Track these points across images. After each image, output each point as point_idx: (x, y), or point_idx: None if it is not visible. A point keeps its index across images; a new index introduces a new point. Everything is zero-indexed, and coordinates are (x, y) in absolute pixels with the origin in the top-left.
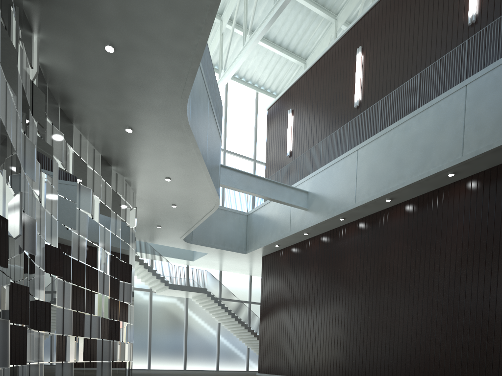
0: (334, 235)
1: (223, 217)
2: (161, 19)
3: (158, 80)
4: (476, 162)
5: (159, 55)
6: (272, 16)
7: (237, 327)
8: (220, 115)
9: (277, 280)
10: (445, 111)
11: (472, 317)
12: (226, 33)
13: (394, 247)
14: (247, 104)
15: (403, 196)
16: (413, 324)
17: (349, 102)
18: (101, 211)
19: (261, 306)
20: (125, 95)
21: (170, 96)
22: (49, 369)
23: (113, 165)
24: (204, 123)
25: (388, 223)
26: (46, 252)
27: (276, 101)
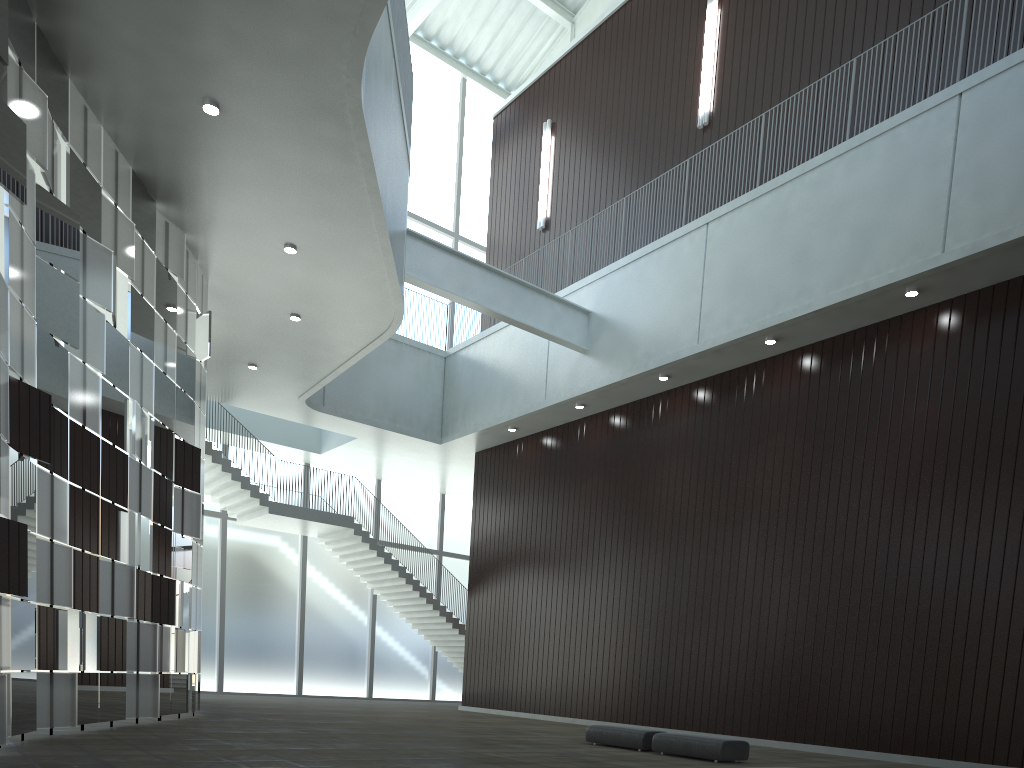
0: (641, 414)
1: (394, 358)
2: None
3: None
4: (968, 270)
5: None
6: None
7: (415, 606)
8: (410, 108)
9: (510, 507)
10: (910, 149)
11: (936, 602)
12: None
13: (776, 447)
14: (442, 103)
15: (803, 334)
16: (809, 611)
17: (686, 115)
18: (133, 312)
19: (470, 561)
20: (212, 10)
21: (327, 27)
22: (23, 689)
23: (161, 201)
24: (386, 116)
25: (764, 394)
26: (11, 398)
27: (516, 99)
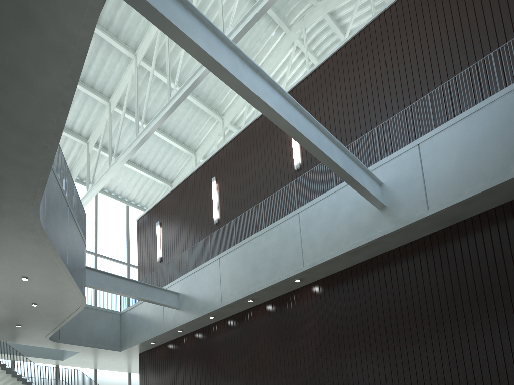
0: (206, 332)
1: (95, 316)
2: (3, 134)
3: (4, 186)
4: (315, 271)
5: (3, 165)
6: (135, 146)
7: None
8: (84, 222)
9: (156, 376)
10: (285, 231)
11: None
12: (94, 154)
13: (261, 342)
14: (118, 215)
15: (262, 297)
16: None
17: (210, 219)
18: None
19: None
20: None
21: (20, 202)
22: None
23: None
24: (63, 228)
25: (253, 321)
26: None
27: (145, 214)
